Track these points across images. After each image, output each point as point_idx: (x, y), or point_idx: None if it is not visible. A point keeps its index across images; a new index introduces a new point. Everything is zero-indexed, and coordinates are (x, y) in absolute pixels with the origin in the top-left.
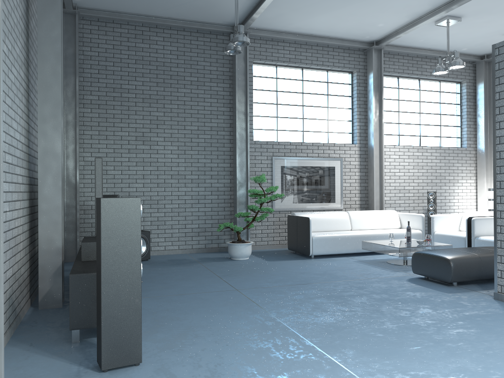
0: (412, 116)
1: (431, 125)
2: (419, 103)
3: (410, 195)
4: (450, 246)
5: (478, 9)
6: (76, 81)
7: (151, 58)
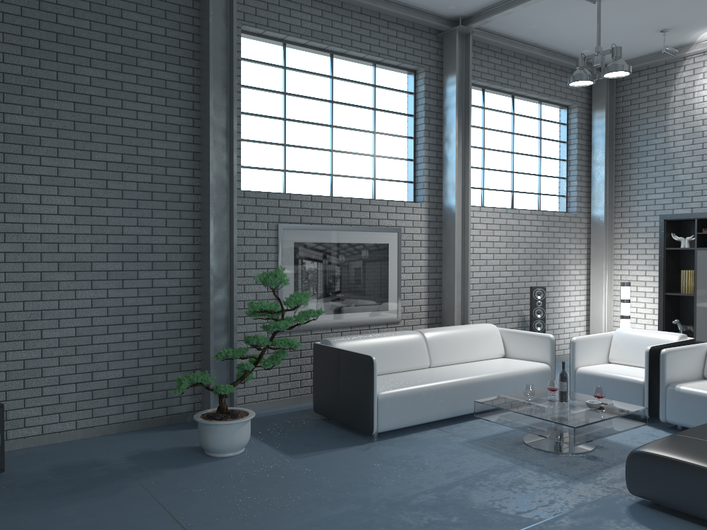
0: (502, 158)
1: (529, 174)
2: (513, 136)
3: (501, 292)
4: (645, 411)
5: None
6: None
7: None
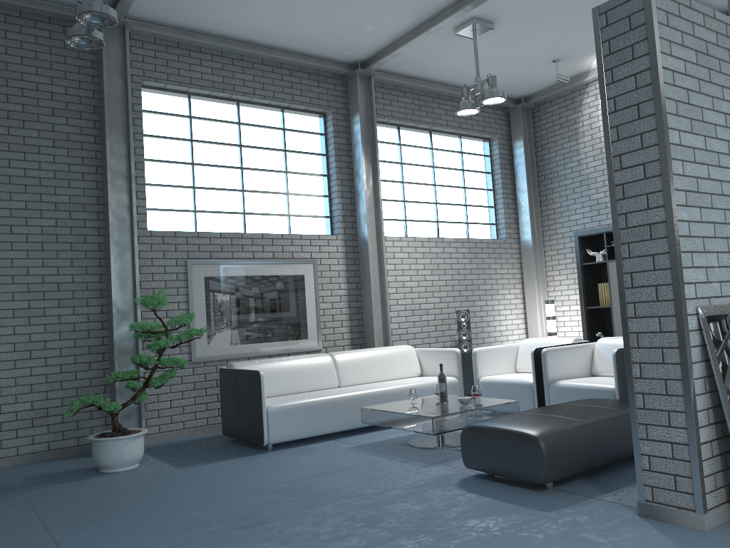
0: (423, 190)
1: (453, 204)
2: (433, 169)
3: (429, 318)
4: (515, 403)
5: (520, 7)
6: None
7: None
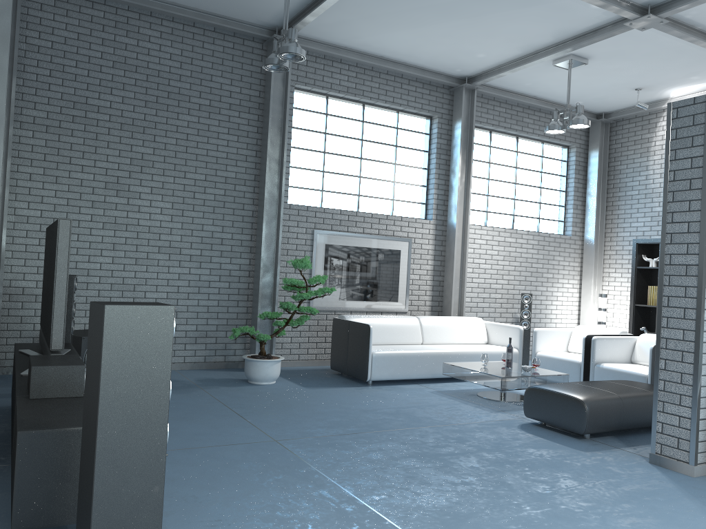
0: (505, 187)
1: (529, 201)
2: (515, 170)
3: (497, 297)
4: (566, 376)
5: (612, 50)
6: (11, 84)
7: (139, 62)
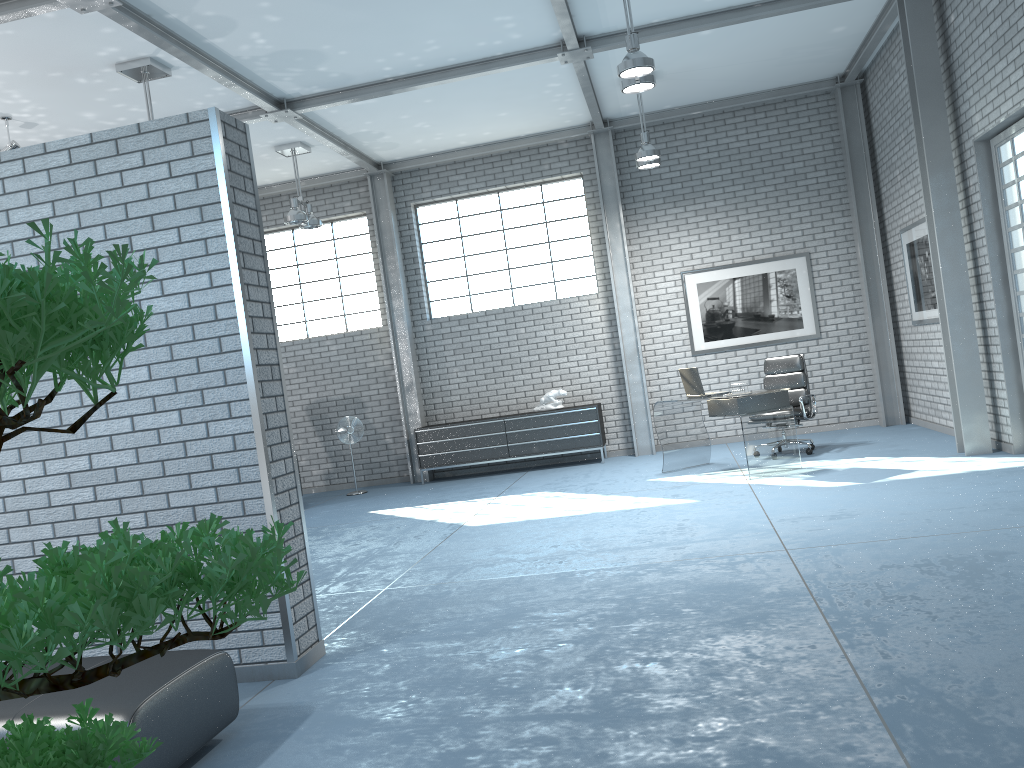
0: None
1: None
2: None
3: None
4: None
5: None
6: None
7: None
